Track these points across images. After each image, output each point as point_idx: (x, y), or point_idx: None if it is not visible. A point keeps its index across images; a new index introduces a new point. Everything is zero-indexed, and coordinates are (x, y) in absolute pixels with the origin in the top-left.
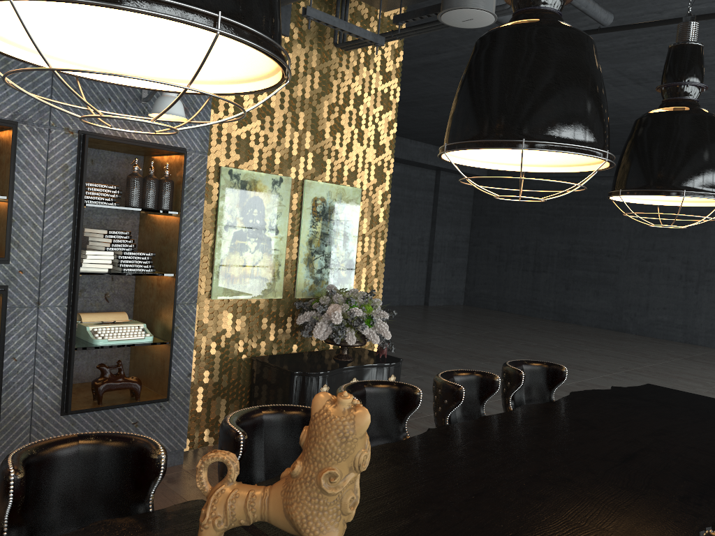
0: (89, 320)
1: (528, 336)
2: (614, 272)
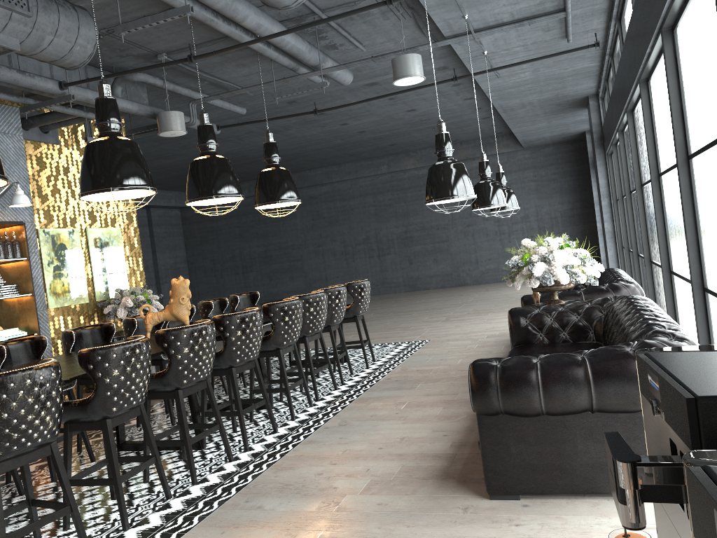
0: None
1: None
2: (299, 260)
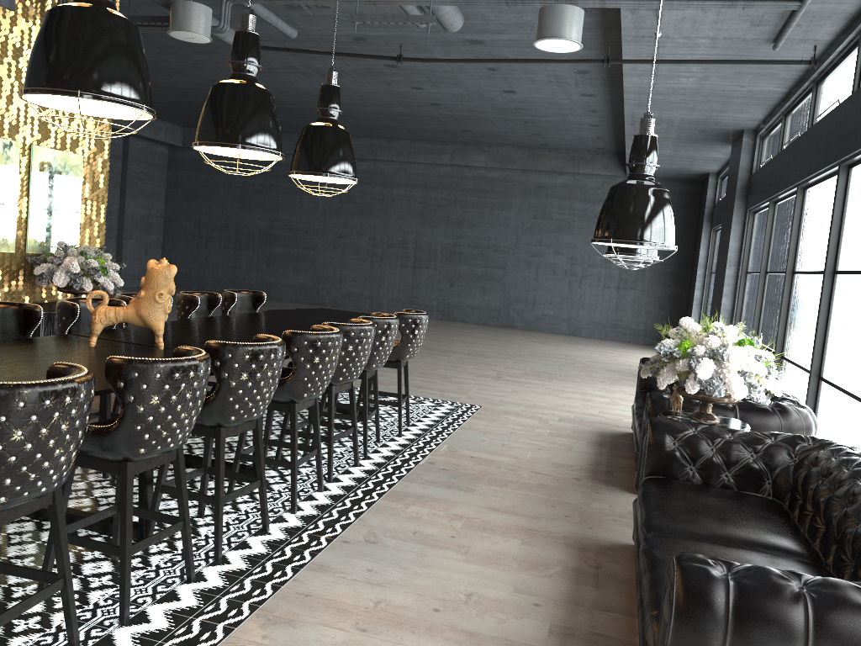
0: None
1: None
2: (312, 249)
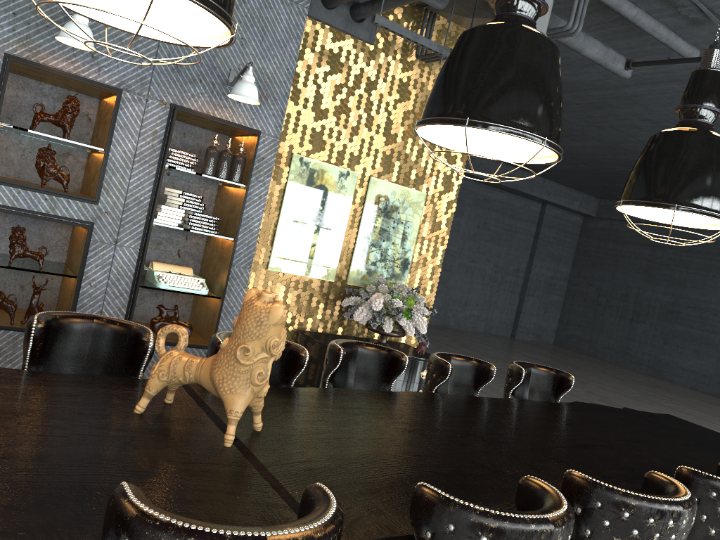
0: (159, 268)
1: (608, 382)
2: (719, 333)
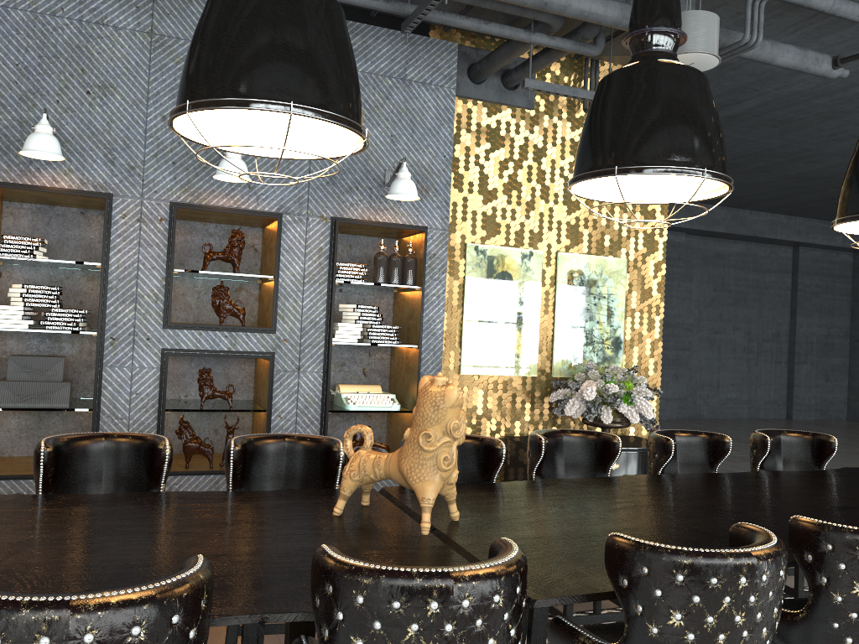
0: (346, 390)
1: None
2: None
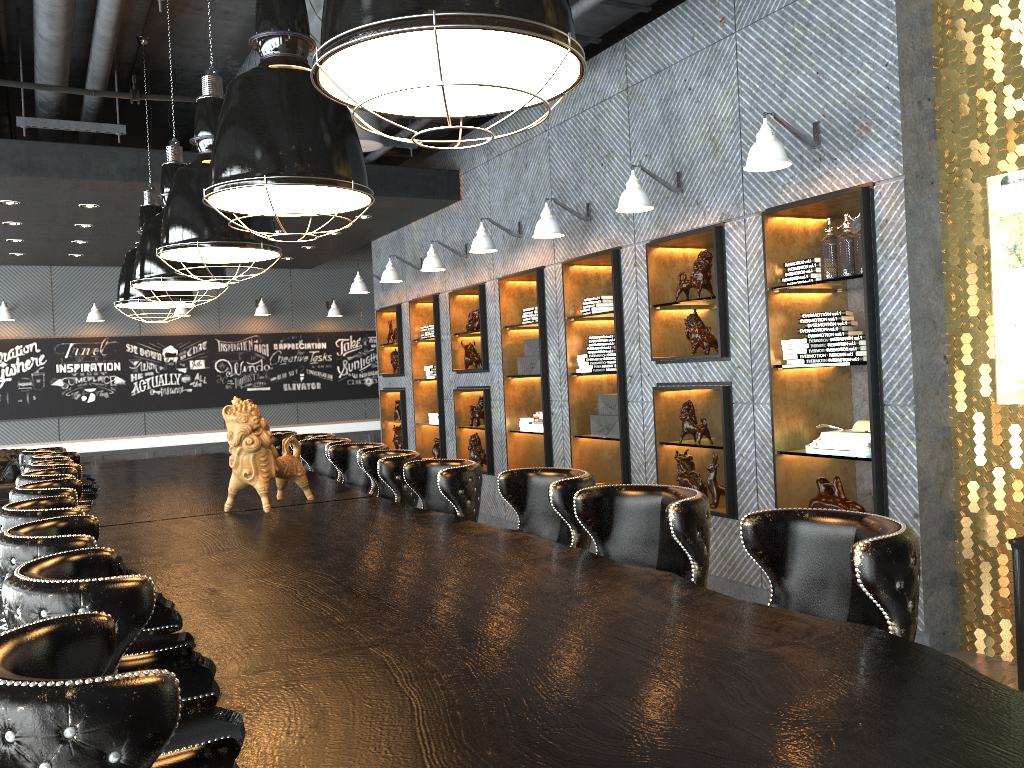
0: (858, 429)
1: None
2: None
